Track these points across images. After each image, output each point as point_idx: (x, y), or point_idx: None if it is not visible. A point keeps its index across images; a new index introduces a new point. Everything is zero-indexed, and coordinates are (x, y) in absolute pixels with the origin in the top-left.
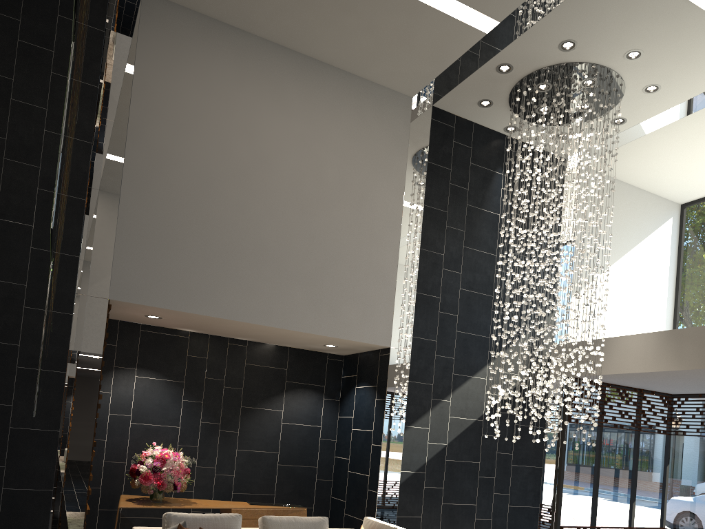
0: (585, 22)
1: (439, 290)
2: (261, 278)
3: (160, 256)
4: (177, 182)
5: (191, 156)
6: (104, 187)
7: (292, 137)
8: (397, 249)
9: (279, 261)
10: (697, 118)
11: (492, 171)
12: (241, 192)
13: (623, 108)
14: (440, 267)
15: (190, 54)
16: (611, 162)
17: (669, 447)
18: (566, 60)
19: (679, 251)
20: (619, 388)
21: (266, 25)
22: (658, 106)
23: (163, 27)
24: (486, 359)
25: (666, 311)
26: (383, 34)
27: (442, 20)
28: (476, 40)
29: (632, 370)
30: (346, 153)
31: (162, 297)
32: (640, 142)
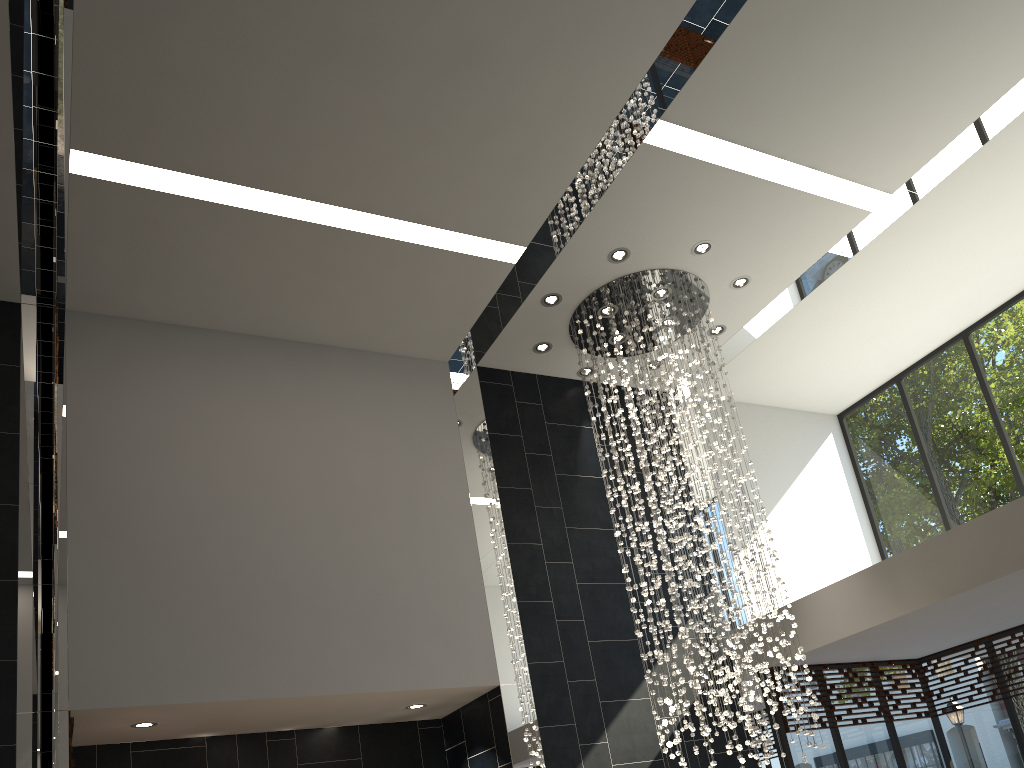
0: (629, 223)
1: (549, 591)
2: (291, 631)
3: (137, 633)
4: (147, 529)
5: (162, 492)
6: (42, 557)
7: (297, 440)
8: (475, 550)
9: (312, 602)
10: (811, 304)
11: (578, 427)
12: (240, 523)
13: (715, 313)
14: (541, 561)
15: (140, 370)
16: (722, 377)
17: (942, 734)
18: (624, 272)
19: (857, 471)
20: (842, 667)
21: (234, 315)
22: (757, 301)
23: (99, 345)
24: (641, 670)
25: (868, 550)
26: (386, 294)
27: (455, 260)
28: (505, 275)
29: (844, 632)
30: (376, 445)
31: (148, 689)
32: (753, 349)
